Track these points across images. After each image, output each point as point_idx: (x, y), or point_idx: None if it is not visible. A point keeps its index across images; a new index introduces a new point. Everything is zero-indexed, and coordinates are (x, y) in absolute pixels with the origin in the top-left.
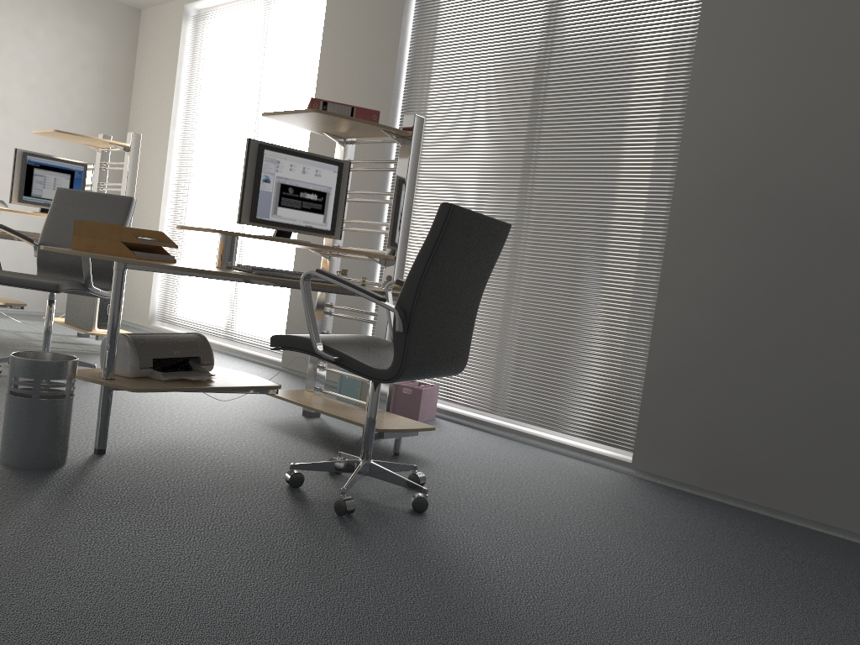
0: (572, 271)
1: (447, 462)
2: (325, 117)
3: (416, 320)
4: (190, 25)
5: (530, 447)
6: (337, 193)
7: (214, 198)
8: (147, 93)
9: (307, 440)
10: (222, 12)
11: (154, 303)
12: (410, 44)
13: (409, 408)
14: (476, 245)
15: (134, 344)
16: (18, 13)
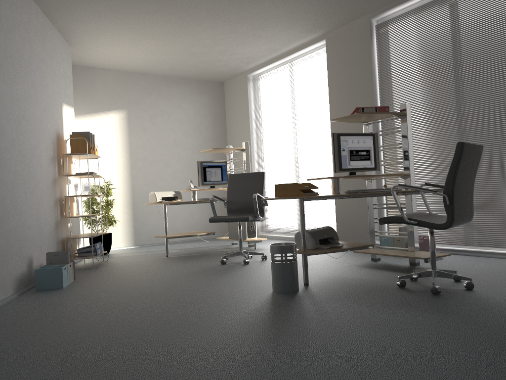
0: (501, 163)
1: (462, 270)
2: (364, 115)
3: (454, 198)
4: (251, 84)
5: (498, 259)
6: (374, 149)
7: (279, 165)
8: (234, 121)
9: (386, 270)
10: (267, 74)
11: (257, 223)
12: (377, 68)
13: (423, 250)
14: (472, 158)
15: (310, 234)
16: (174, 98)
